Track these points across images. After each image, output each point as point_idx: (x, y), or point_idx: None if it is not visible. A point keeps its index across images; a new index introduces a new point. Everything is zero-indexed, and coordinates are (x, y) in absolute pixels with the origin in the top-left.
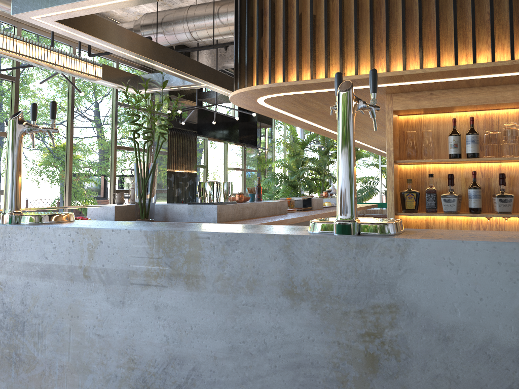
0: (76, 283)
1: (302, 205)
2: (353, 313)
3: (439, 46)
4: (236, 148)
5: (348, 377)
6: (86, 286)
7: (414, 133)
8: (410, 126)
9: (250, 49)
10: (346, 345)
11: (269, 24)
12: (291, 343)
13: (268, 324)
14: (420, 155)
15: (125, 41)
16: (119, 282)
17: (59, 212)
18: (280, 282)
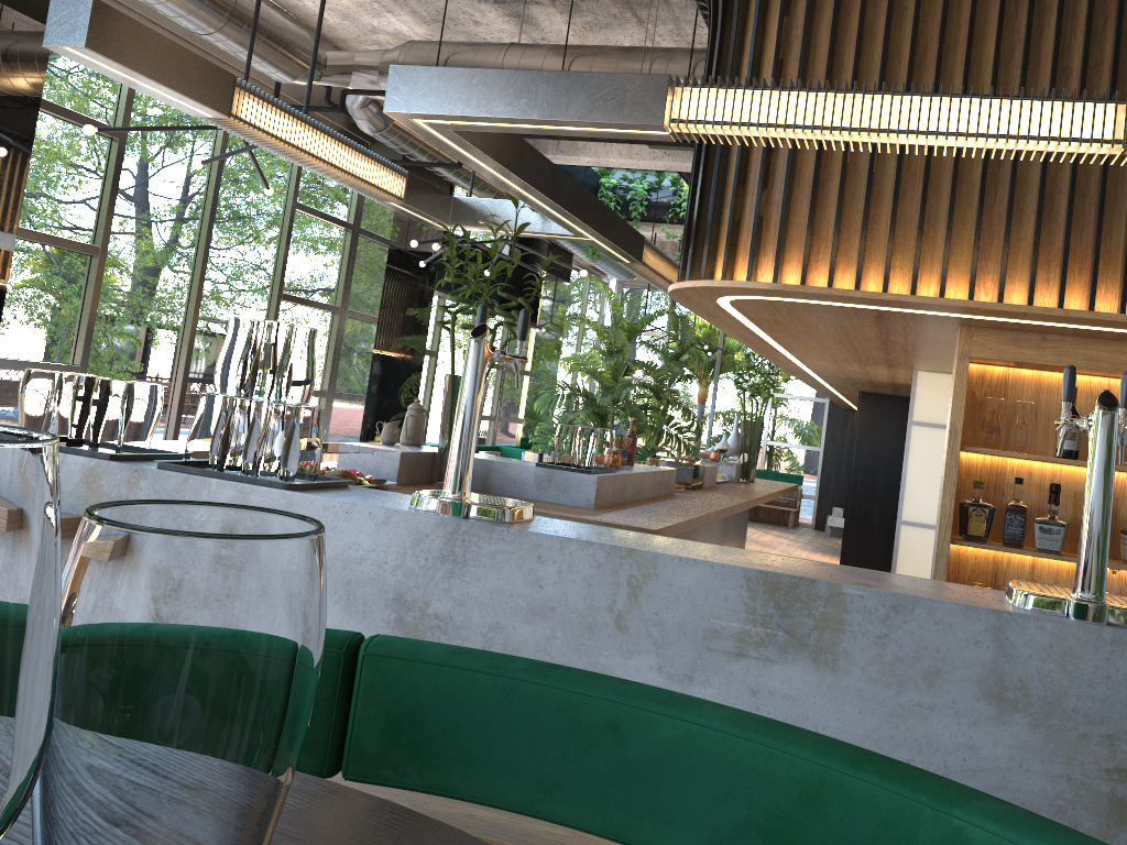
0: (598, 636)
1: (691, 479)
2: (1097, 737)
3: (1097, 275)
4: (494, 321)
5: (1080, 828)
6: (619, 643)
7: (1002, 403)
8: (987, 385)
9: (737, 209)
10: (1081, 782)
11: (786, 174)
12: (989, 771)
13: (954, 740)
14: (1008, 443)
15: (520, 162)
16: (685, 645)
17: (508, 500)
18: (980, 679)
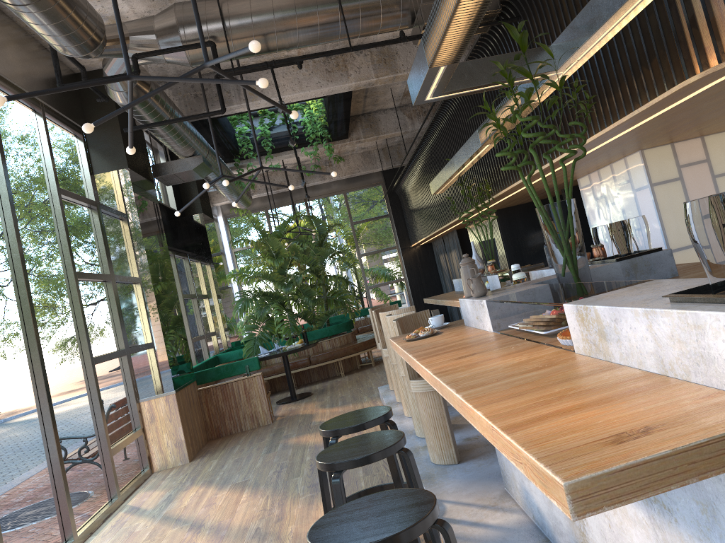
0: None
1: None
2: None
3: None
4: (180, 262)
5: None
6: None
7: None
8: None
9: None
10: None
11: None
12: None
13: None
14: None
15: None
16: None
17: None
18: None
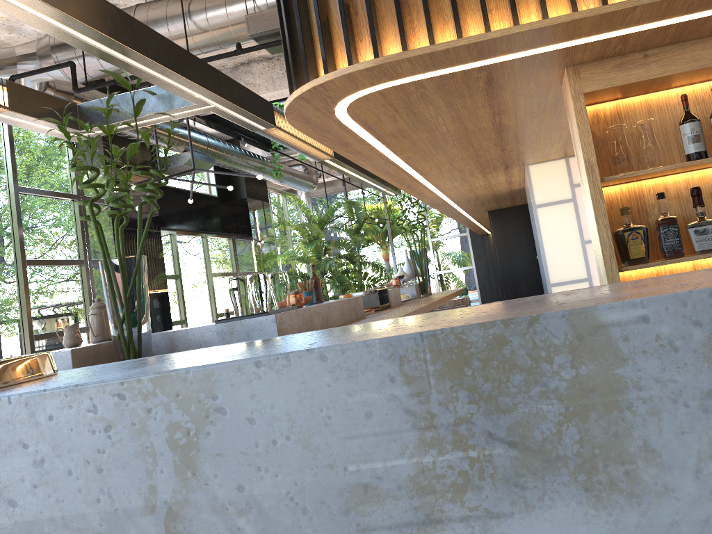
0: None
1: (379, 302)
2: None
3: None
4: (220, 243)
5: None
6: None
7: (626, 128)
8: (603, 122)
9: (321, 5)
10: None
11: None
12: None
13: None
14: (641, 163)
15: (70, 0)
16: None
17: (7, 359)
18: None
